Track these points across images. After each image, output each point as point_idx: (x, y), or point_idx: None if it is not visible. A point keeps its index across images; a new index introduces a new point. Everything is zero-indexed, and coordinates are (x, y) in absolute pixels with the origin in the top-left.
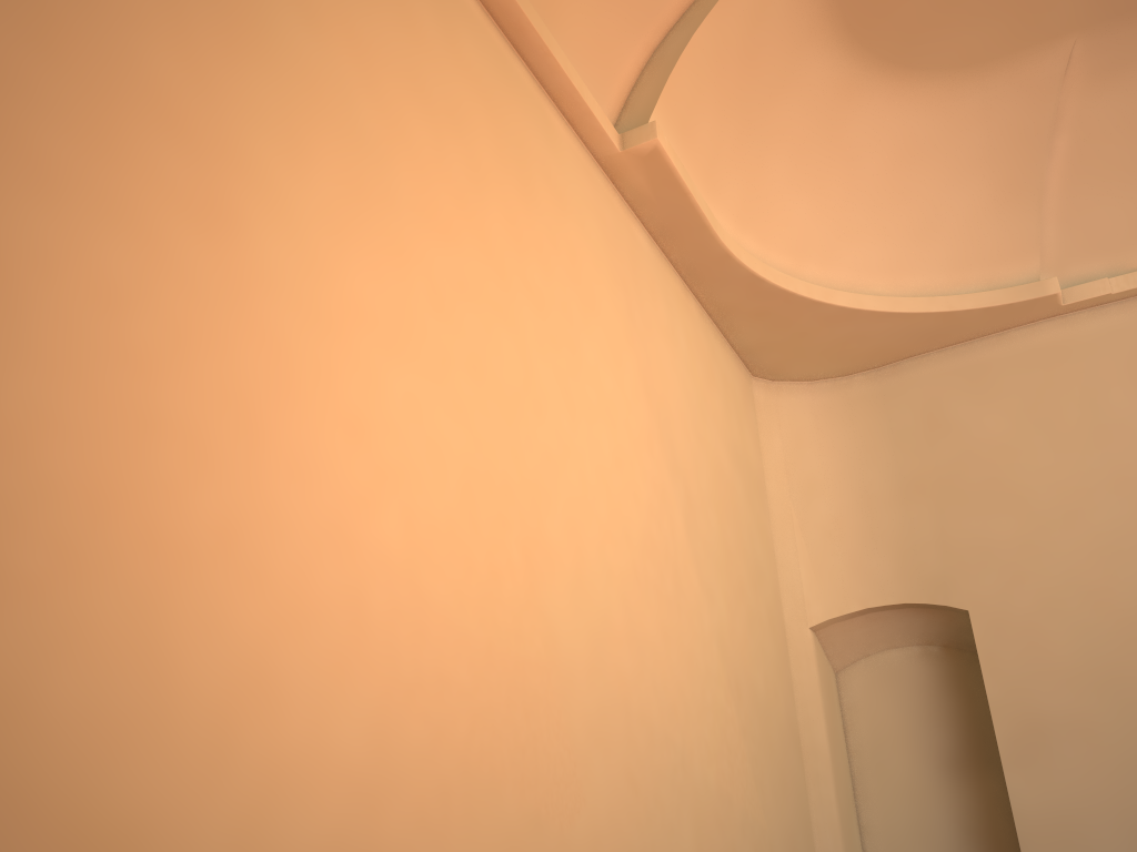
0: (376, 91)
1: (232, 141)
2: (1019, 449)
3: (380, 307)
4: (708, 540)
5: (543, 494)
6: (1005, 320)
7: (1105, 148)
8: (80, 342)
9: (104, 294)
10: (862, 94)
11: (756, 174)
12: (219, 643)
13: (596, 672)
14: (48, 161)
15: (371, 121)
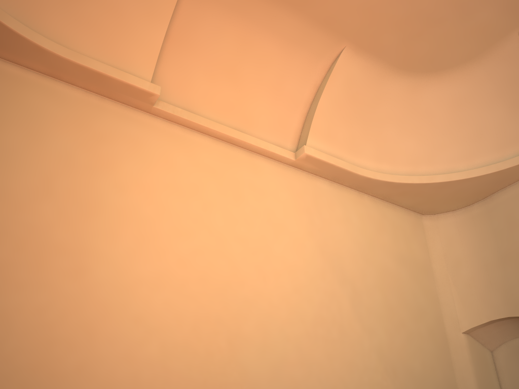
0: (152, 199)
1: (86, 246)
2: None
3: (151, 274)
4: (372, 306)
5: (242, 316)
6: None
7: None
8: (30, 326)
9: (38, 310)
10: (422, 88)
11: (380, 138)
12: None
13: (275, 380)
14: (20, 280)
15: (149, 211)
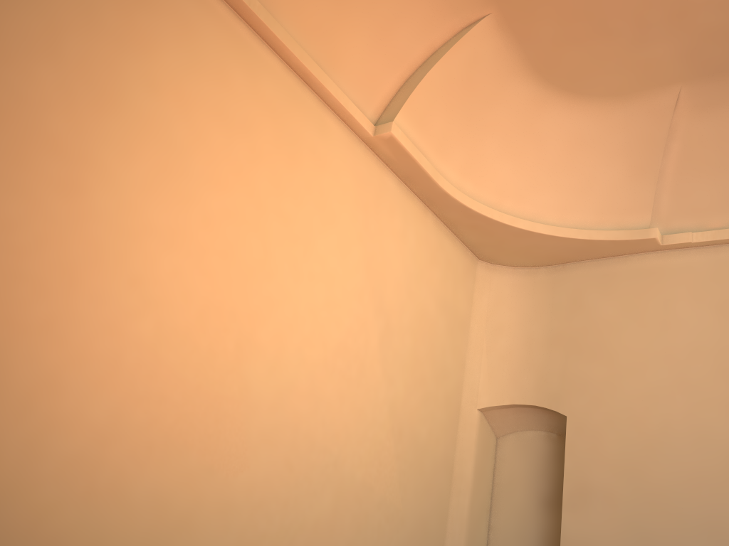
0: (190, 119)
1: (89, 153)
2: (618, 327)
3: (165, 225)
4: (399, 351)
5: (260, 318)
6: (626, 248)
7: (702, 152)
8: None
9: (5, 224)
10: (548, 106)
11: (475, 148)
12: (34, 366)
13: (276, 408)
14: None
15: (182, 135)
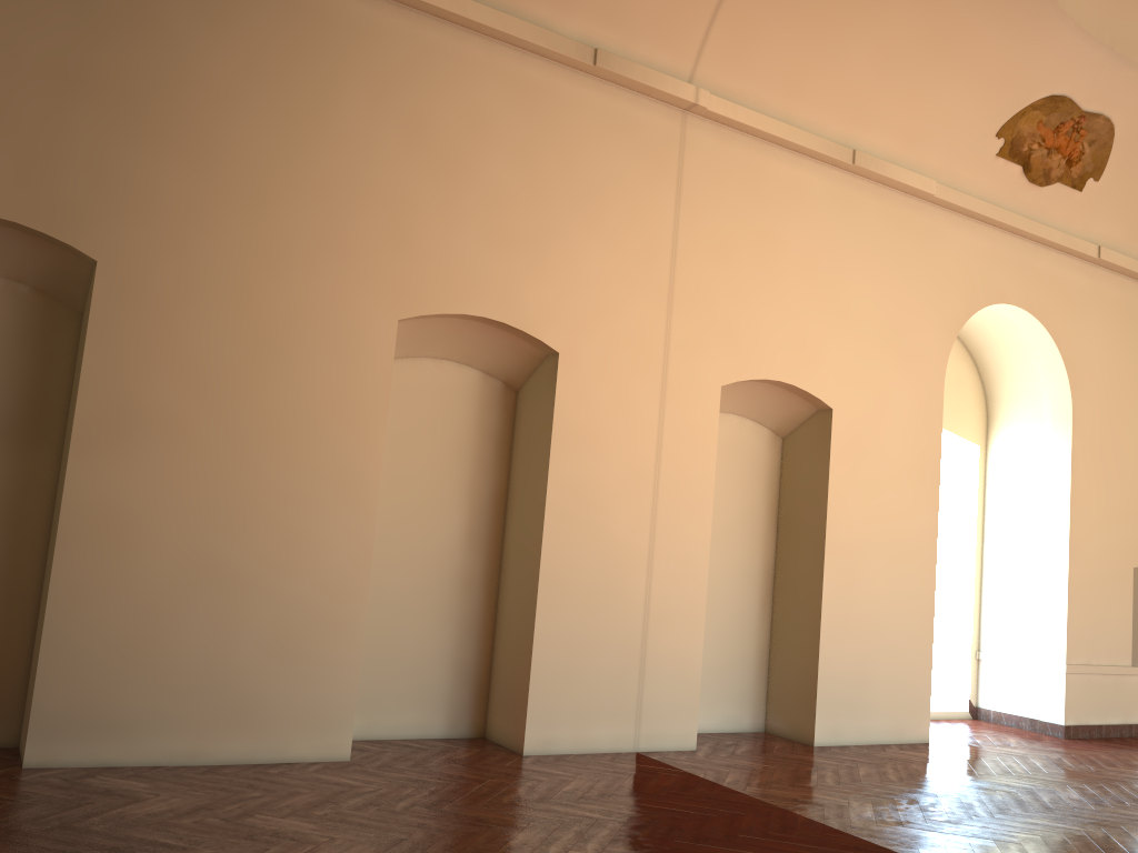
0: None
1: None
2: (232, 104)
3: None
4: None
5: None
6: None
7: None
8: None
9: None
10: None
11: None
12: None
13: None
14: None
15: None
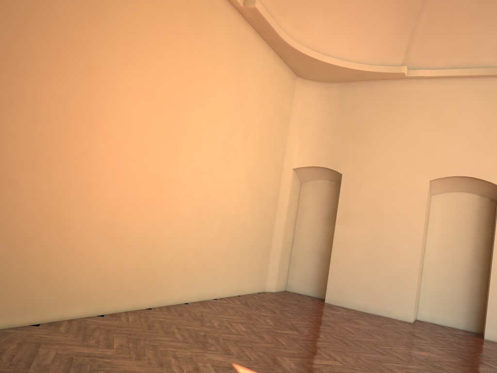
0: (142, 14)
1: (93, 48)
2: (376, 125)
3: (134, 86)
4: (253, 141)
5: (183, 133)
6: (386, 77)
7: (439, 19)
8: (52, 113)
9: (58, 100)
10: None
11: (303, 9)
12: (81, 177)
13: (193, 182)
14: (46, 70)
15: (139, 26)
